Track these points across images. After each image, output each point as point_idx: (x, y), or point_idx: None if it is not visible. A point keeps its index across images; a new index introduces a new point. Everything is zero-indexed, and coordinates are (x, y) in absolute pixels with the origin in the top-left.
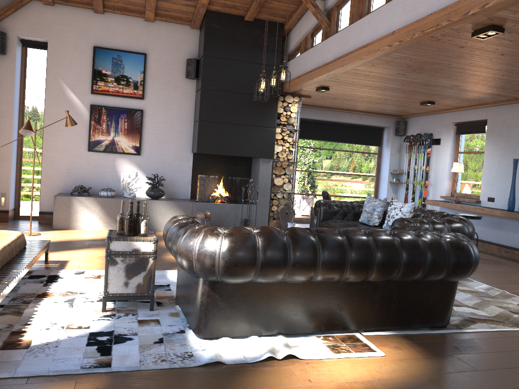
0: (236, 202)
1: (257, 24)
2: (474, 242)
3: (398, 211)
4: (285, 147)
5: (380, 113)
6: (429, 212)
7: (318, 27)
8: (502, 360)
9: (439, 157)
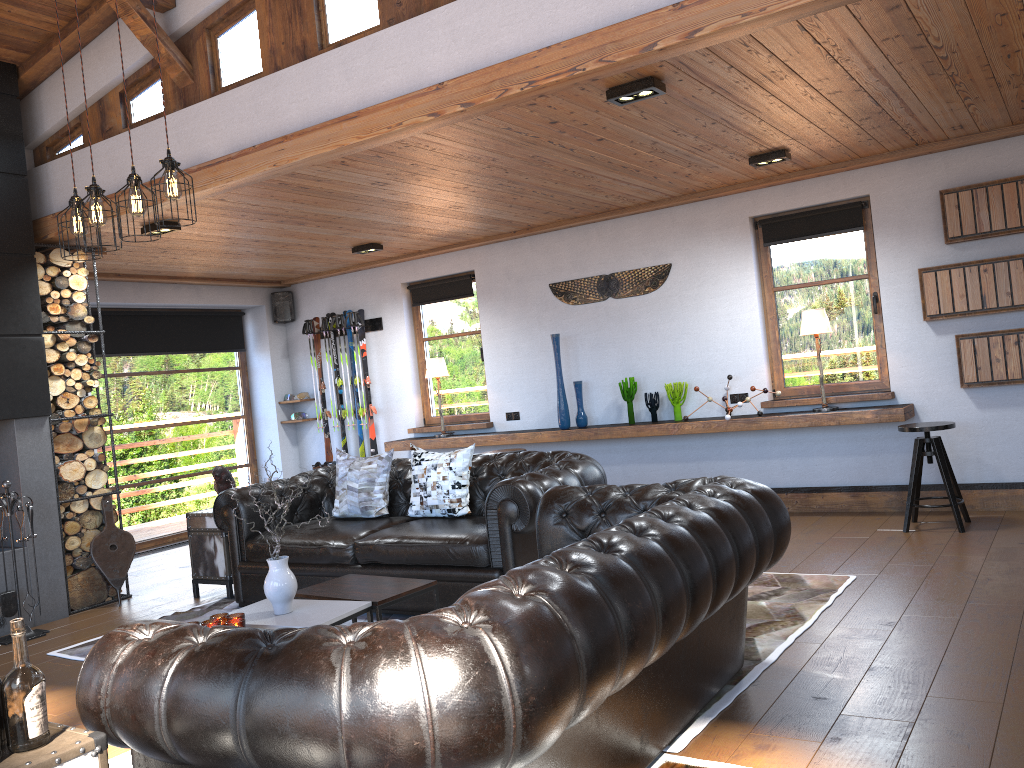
0: None
1: None
2: None
3: (445, 471)
4: (74, 381)
5: (240, 279)
6: (501, 459)
7: (143, 78)
8: (896, 686)
9: (386, 355)
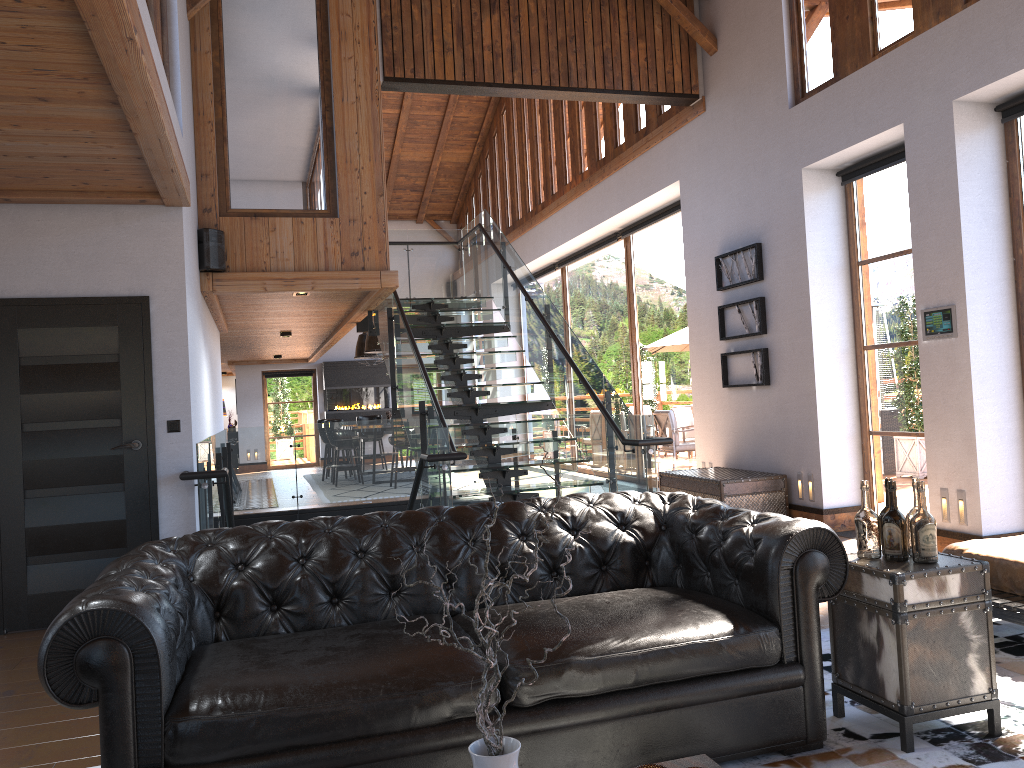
0: None
1: None
2: None
3: None
4: None
5: None
6: None
7: None
8: None
9: None
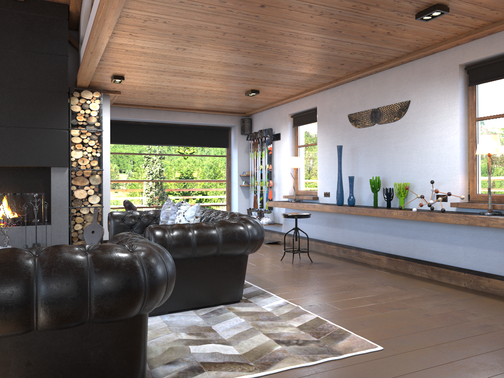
0: (23, 224)
1: (31, 4)
2: (316, 244)
3: (181, 217)
4: (87, 152)
5: (221, 111)
6: (219, 215)
7: None
8: None
9: (280, 154)
